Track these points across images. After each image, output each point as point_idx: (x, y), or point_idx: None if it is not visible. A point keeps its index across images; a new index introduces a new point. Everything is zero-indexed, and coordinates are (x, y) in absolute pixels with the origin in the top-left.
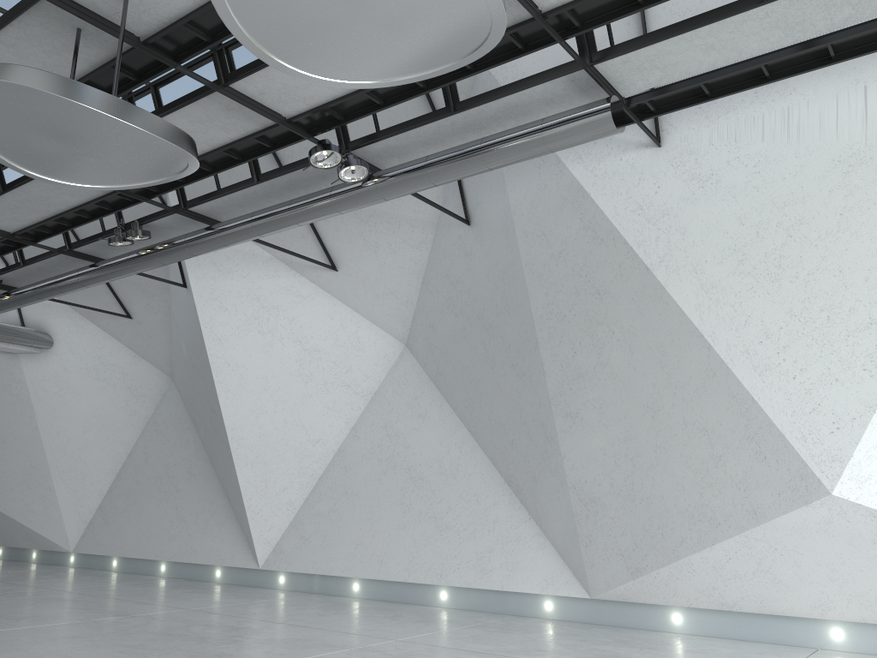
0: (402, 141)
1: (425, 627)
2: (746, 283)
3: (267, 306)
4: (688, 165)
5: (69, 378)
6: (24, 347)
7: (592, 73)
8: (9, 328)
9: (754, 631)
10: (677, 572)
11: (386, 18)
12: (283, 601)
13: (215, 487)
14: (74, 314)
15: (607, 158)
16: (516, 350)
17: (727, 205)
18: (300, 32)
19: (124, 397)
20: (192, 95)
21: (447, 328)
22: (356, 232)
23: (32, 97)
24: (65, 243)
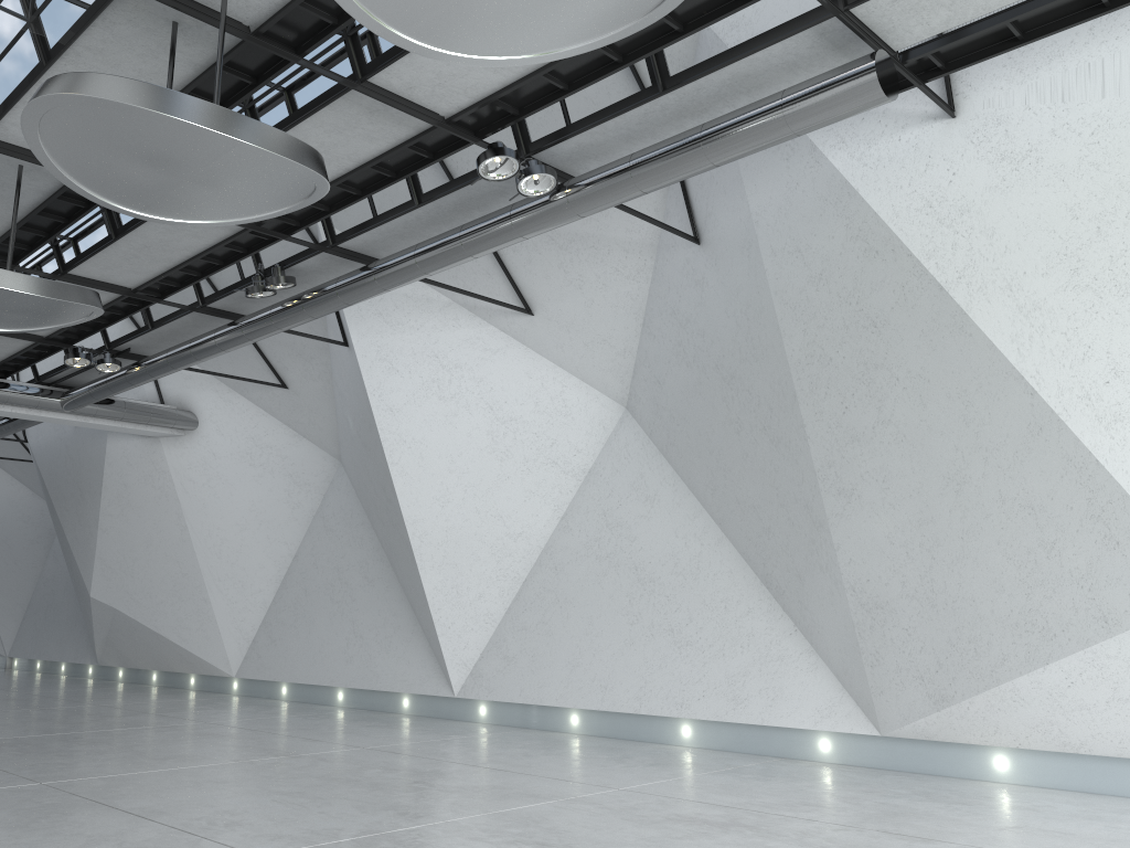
0: (599, 137)
1: (658, 772)
2: (1083, 300)
3: (448, 365)
4: (995, 141)
5: (219, 465)
6: (164, 429)
7: (847, 20)
8: (146, 407)
9: (1112, 781)
10: (999, 701)
11: None
12: (482, 737)
13: (397, 596)
14: (220, 385)
15: (880, 139)
16: (767, 408)
17: (1053, 192)
18: None
19: (285, 486)
20: (324, 97)
21: (677, 383)
22: (554, 263)
23: (113, 112)
24: (197, 298)
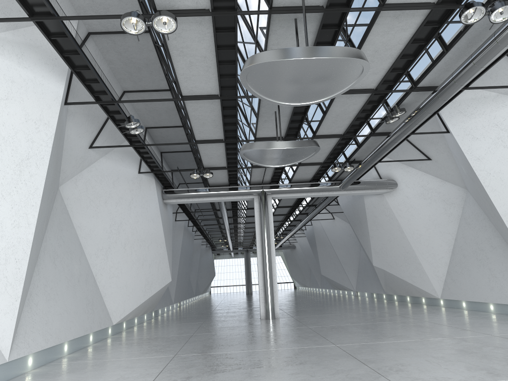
0: None
1: None
2: None
3: (504, 128)
4: None
5: (410, 201)
6: (383, 190)
7: None
8: (373, 181)
9: None
10: None
11: None
12: None
13: None
14: (402, 165)
15: None
16: None
17: None
18: None
19: (442, 206)
20: (372, 20)
21: None
22: None
23: (264, 67)
24: (370, 130)
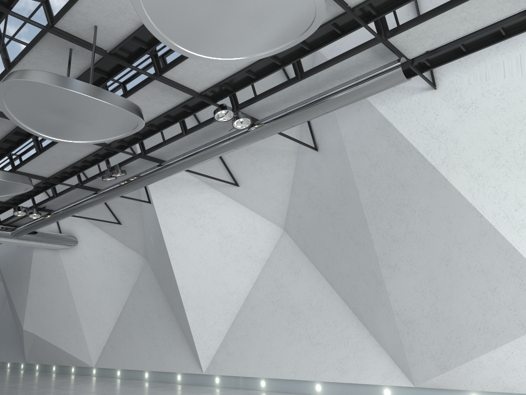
0: (271, 101)
1: None
2: (502, 171)
3: (198, 211)
4: (455, 99)
5: (88, 262)
6: (61, 245)
7: (386, 44)
8: (52, 235)
9: None
10: (472, 368)
11: (247, 12)
12: (217, 394)
13: (174, 324)
14: (88, 224)
15: (401, 99)
16: (352, 227)
17: (484, 122)
18: (193, 28)
19: (119, 271)
20: (141, 83)
21: (308, 216)
22: (248, 161)
23: (40, 88)
24: (78, 181)
